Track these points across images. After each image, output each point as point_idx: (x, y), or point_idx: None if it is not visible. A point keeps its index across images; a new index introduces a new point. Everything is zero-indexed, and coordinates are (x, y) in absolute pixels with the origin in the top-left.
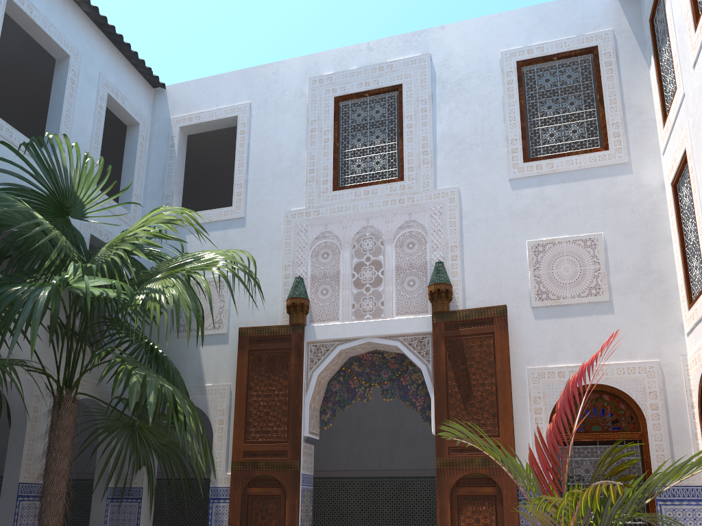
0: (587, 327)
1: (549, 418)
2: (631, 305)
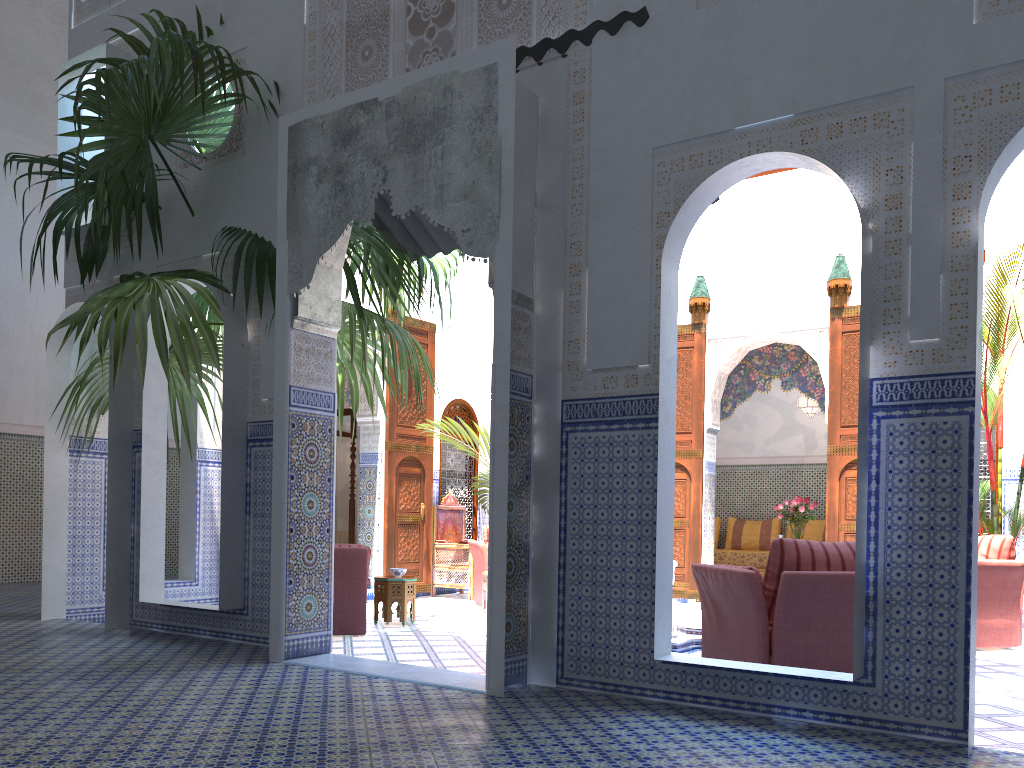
0: (461, 355)
1: (440, 420)
2: (480, 346)
